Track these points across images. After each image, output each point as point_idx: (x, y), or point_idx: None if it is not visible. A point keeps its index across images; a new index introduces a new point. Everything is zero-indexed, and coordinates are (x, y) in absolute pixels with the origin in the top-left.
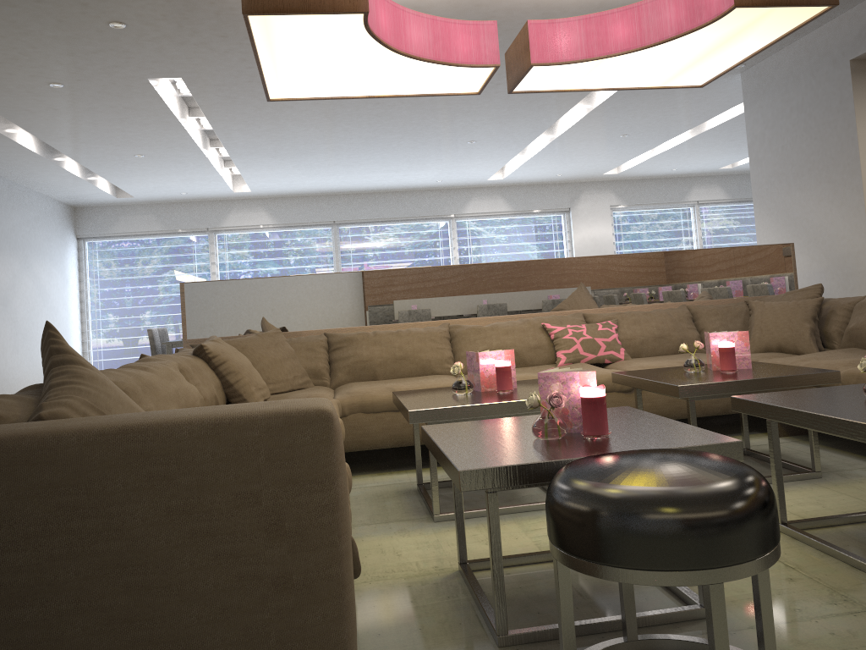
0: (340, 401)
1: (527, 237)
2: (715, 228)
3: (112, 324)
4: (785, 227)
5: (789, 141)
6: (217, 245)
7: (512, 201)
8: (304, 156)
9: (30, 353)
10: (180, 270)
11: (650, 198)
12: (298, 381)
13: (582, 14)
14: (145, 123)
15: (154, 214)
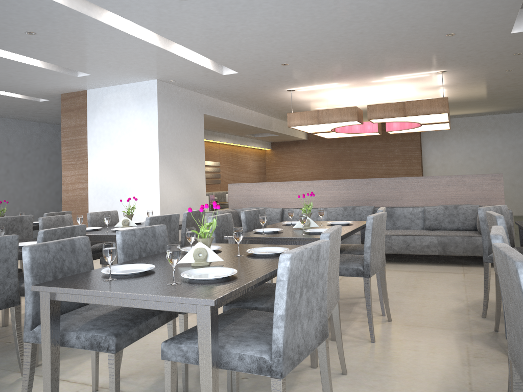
0: None
1: None
2: None
3: None
4: (175, 173)
5: (180, 132)
6: None
7: None
8: None
9: None
10: None
11: None
12: None
13: (308, 81)
14: None
15: None
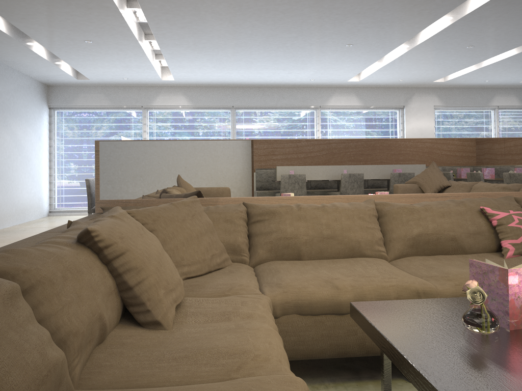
0: (271, 299)
1: (371, 125)
2: (509, 126)
3: (71, 171)
4: None
5: None
6: (148, 119)
7: (363, 98)
8: (216, 51)
9: (5, 189)
10: (121, 135)
11: (464, 102)
12: (216, 260)
13: None
14: (88, 7)
15: (104, 93)
